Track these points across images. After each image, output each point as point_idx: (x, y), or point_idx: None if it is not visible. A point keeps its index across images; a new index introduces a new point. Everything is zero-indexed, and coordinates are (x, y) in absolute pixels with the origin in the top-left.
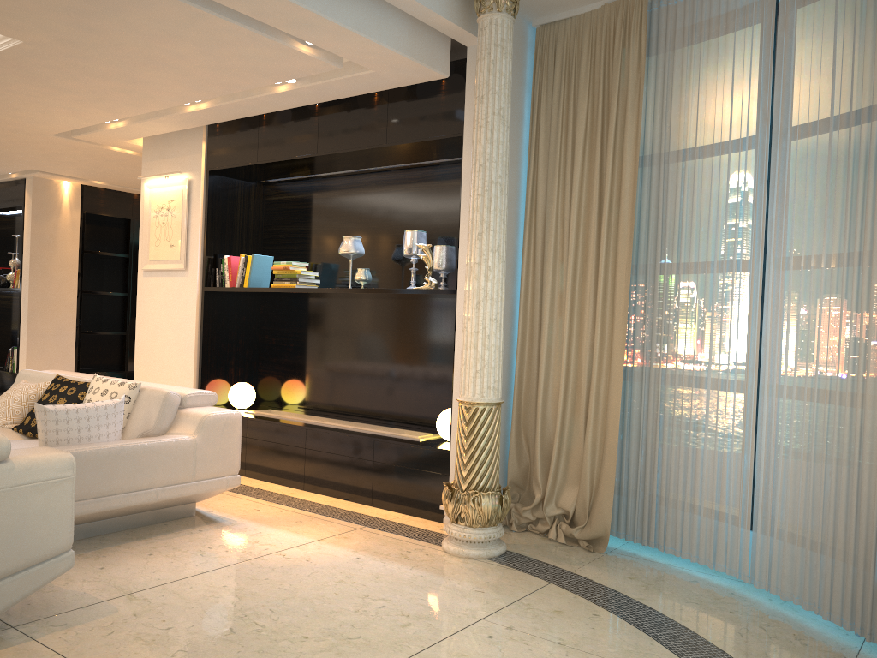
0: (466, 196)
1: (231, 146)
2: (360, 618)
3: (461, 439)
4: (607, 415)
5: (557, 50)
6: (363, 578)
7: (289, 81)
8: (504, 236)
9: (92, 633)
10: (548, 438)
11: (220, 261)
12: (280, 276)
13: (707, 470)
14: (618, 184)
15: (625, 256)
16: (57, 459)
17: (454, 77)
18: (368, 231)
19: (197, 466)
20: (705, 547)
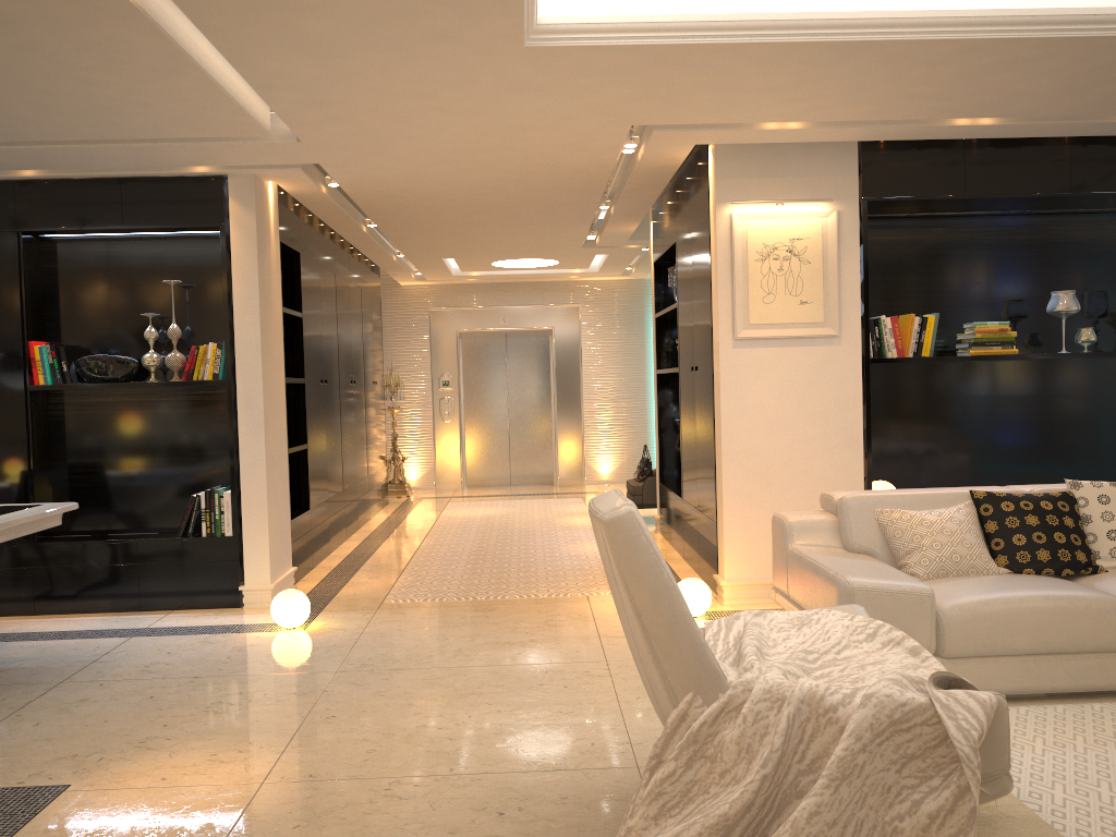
0: None
1: (912, 170)
2: None
3: None
4: None
5: None
6: None
7: None
8: None
9: None
10: None
11: (873, 323)
12: (983, 340)
13: None
14: None
15: None
16: None
17: None
18: (1020, 284)
19: None
20: None
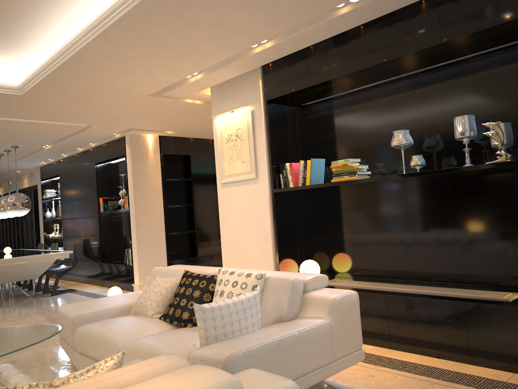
0: None
1: (284, 77)
2: None
3: None
4: None
5: None
6: None
7: (353, 0)
8: None
9: None
10: None
11: (282, 168)
12: (338, 172)
13: None
14: None
15: None
16: None
17: None
18: (405, 127)
19: (334, 347)
20: None
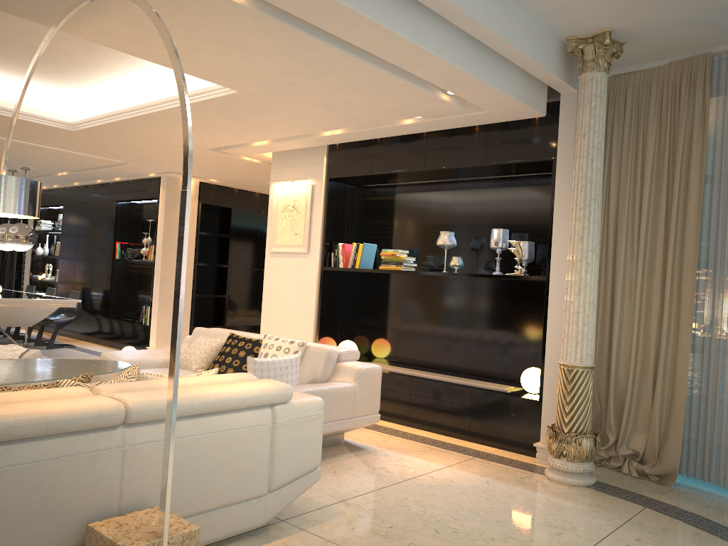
0: (558, 206)
1: (349, 160)
2: (521, 526)
3: (562, 393)
4: (675, 379)
5: (628, 95)
6: (502, 497)
7: (416, 117)
8: (599, 239)
9: (340, 528)
10: (619, 394)
11: (335, 247)
12: (387, 260)
13: None
14: (683, 200)
15: (691, 256)
16: (315, 401)
17: (546, 115)
18: (454, 227)
19: (355, 406)
20: None
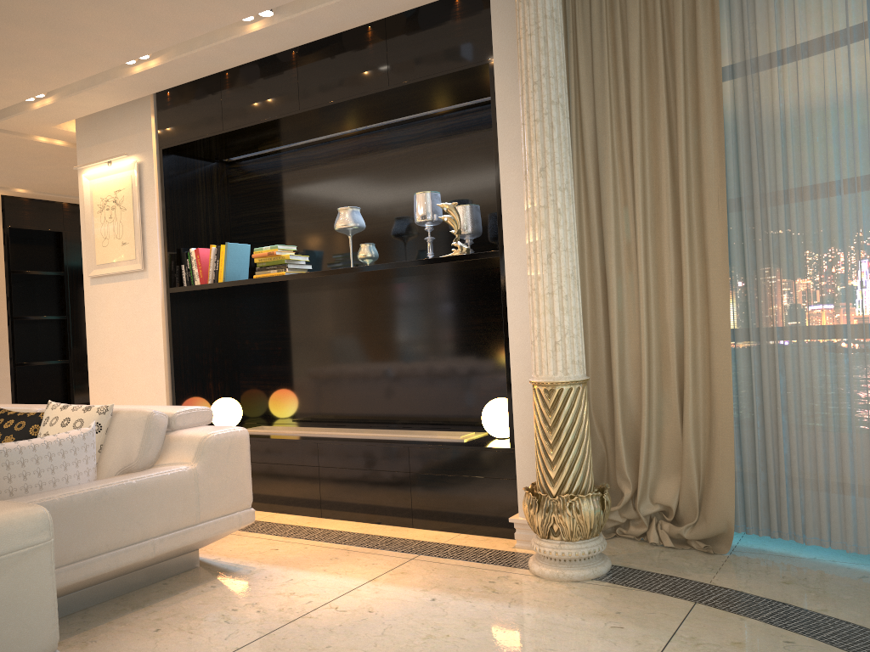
0: (504, 134)
1: (188, 116)
2: None
3: (542, 430)
4: (713, 383)
5: None
6: (456, 628)
7: (264, 15)
8: (571, 170)
9: None
10: (630, 420)
11: (186, 256)
12: (263, 264)
13: (860, 436)
14: (693, 101)
15: (715, 185)
16: (24, 518)
17: None
18: (363, 203)
19: (201, 503)
20: (866, 532)
